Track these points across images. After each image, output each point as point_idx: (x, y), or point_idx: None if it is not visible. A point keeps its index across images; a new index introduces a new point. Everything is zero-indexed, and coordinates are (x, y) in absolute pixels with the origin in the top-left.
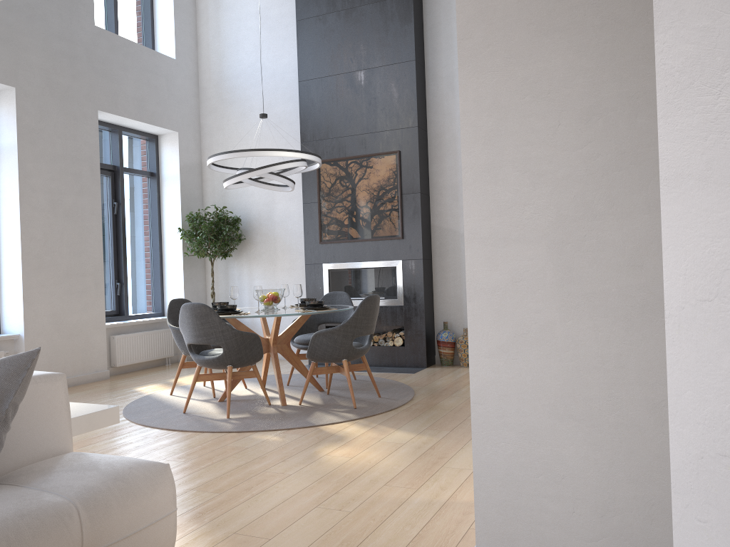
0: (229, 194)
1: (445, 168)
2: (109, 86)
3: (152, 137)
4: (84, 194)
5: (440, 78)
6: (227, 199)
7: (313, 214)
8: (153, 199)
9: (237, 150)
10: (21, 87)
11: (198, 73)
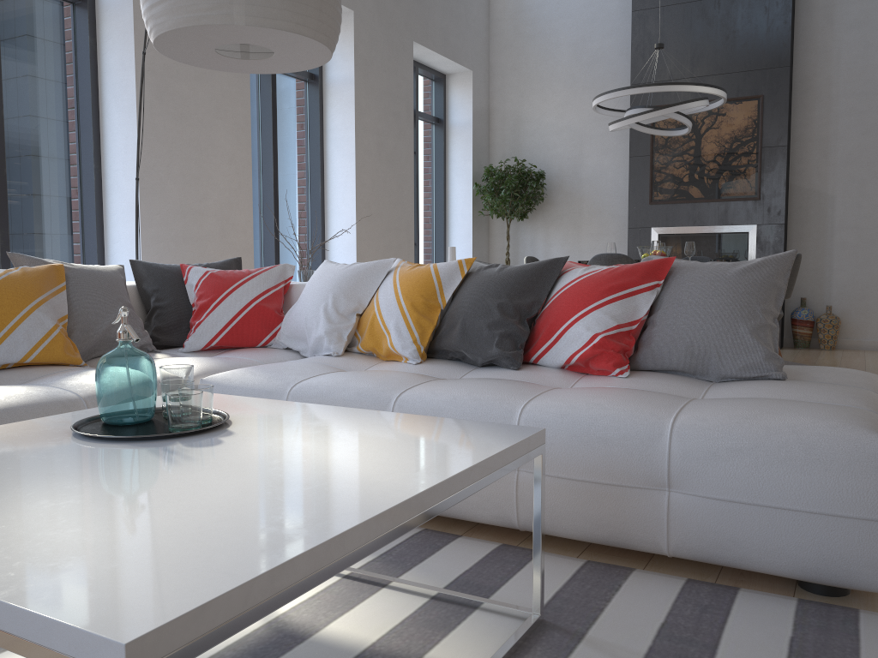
0: (524, 146)
1: (814, 117)
2: (422, 13)
3: (441, 76)
4: (401, 137)
5: (814, 8)
6: (520, 151)
7: (642, 170)
8: (438, 149)
9: (651, 84)
10: (357, 10)
11: (489, 1)
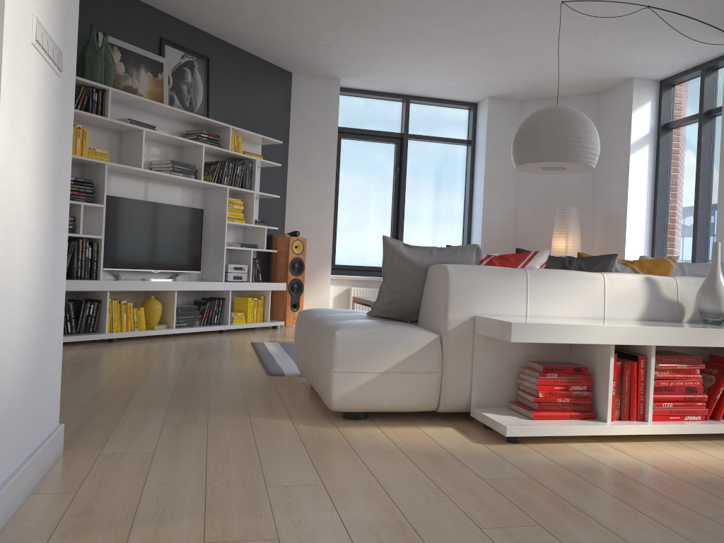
0: None
1: None
2: None
3: None
4: None
5: None
6: None
7: None
8: None
9: None
10: None
11: None
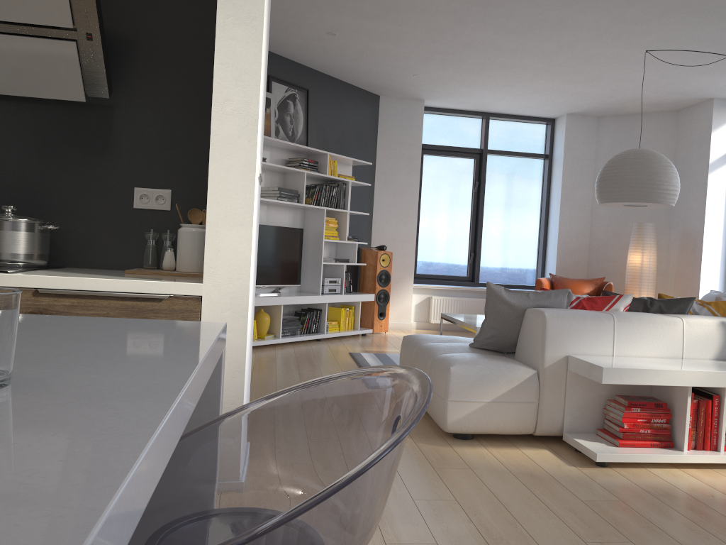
0: None
1: None
2: None
3: None
4: None
5: None
6: None
7: None
8: None
9: None
10: None
11: None
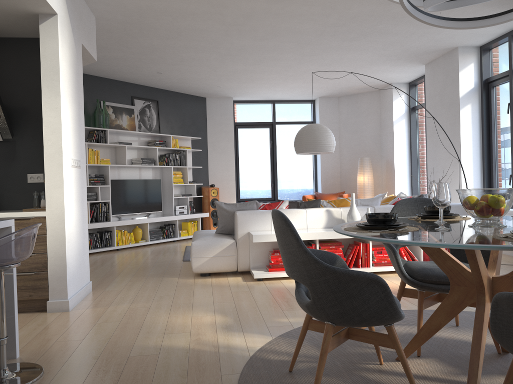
0: None
1: None
2: None
3: None
4: None
5: None
6: None
7: None
8: None
9: None
10: None
11: None
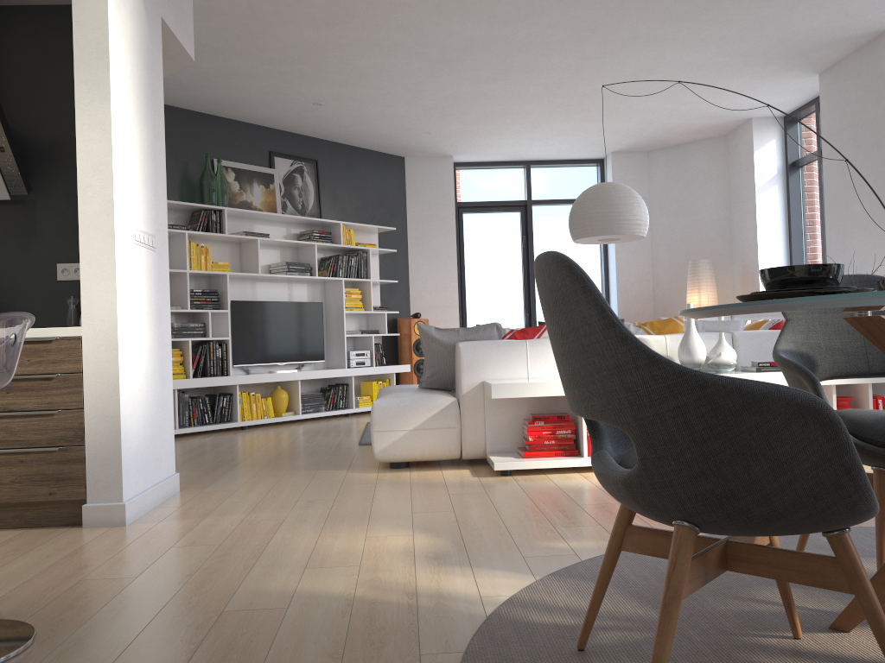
0: None
1: None
2: None
3: None
4: None
5: None
6: None
7: None
8: None
9: None
10: None
11: None
